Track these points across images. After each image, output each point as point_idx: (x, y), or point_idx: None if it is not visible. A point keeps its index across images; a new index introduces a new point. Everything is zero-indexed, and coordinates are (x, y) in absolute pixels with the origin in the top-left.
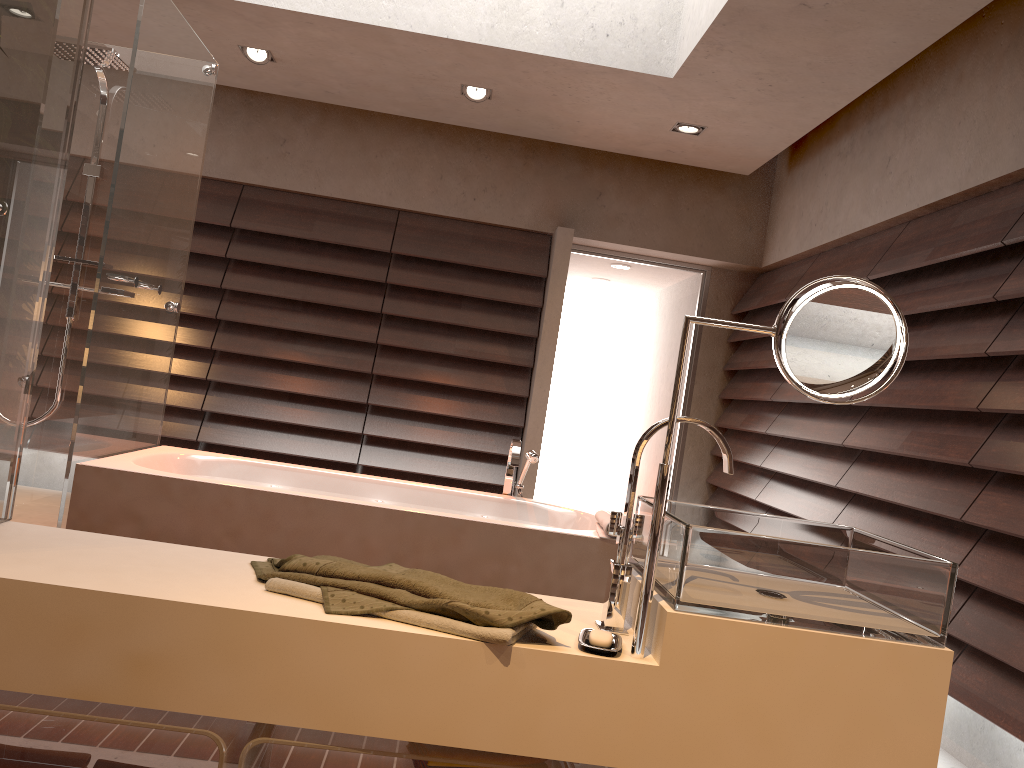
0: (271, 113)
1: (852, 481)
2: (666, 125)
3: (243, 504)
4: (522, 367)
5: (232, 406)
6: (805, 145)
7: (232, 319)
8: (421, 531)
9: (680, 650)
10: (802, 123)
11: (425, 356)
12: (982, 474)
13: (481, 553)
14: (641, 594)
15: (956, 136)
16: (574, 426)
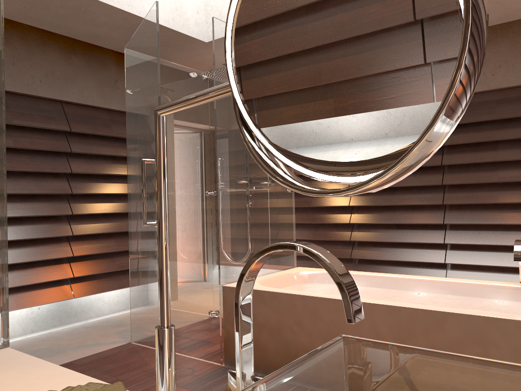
0: None
1: None
2: None
3: (300, 305)
4: None
5: (365, 236)
6: None
7: None
8: (413, 321)
9: None
10: None
11: (478, 186)
12: None
13: (463, 338)
14: None
15: None
16: None
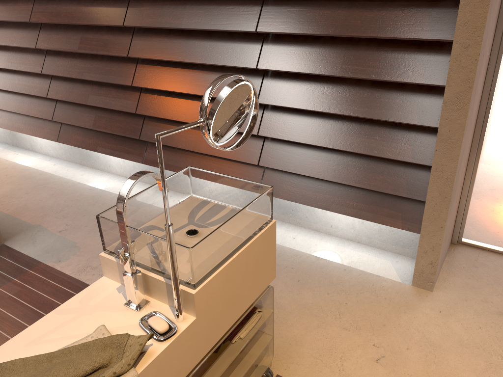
0: None
1: (52, 69)
2: None
3: None
4: None
5: None
6: None
7: None
8: None
9: (202, 304)
10: None
11: None
12: (132, 58)
13: None
14: (176, 293)
15: None
16: None
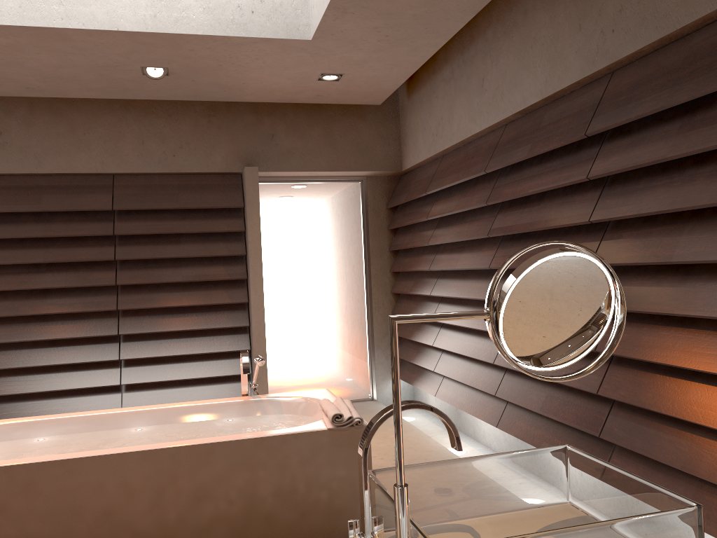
0: None
1: None
2: (313, 76)
3: (4, 481)
4: (239, 279)
5: (1, 362)
6: (417, 76)
7: None
8: (175, 462)
9: None
10: (414, 61)
11: (159, 287)
12: None
13: (232, 467)
14: None
15: (531, 57)
16: (288, 315)
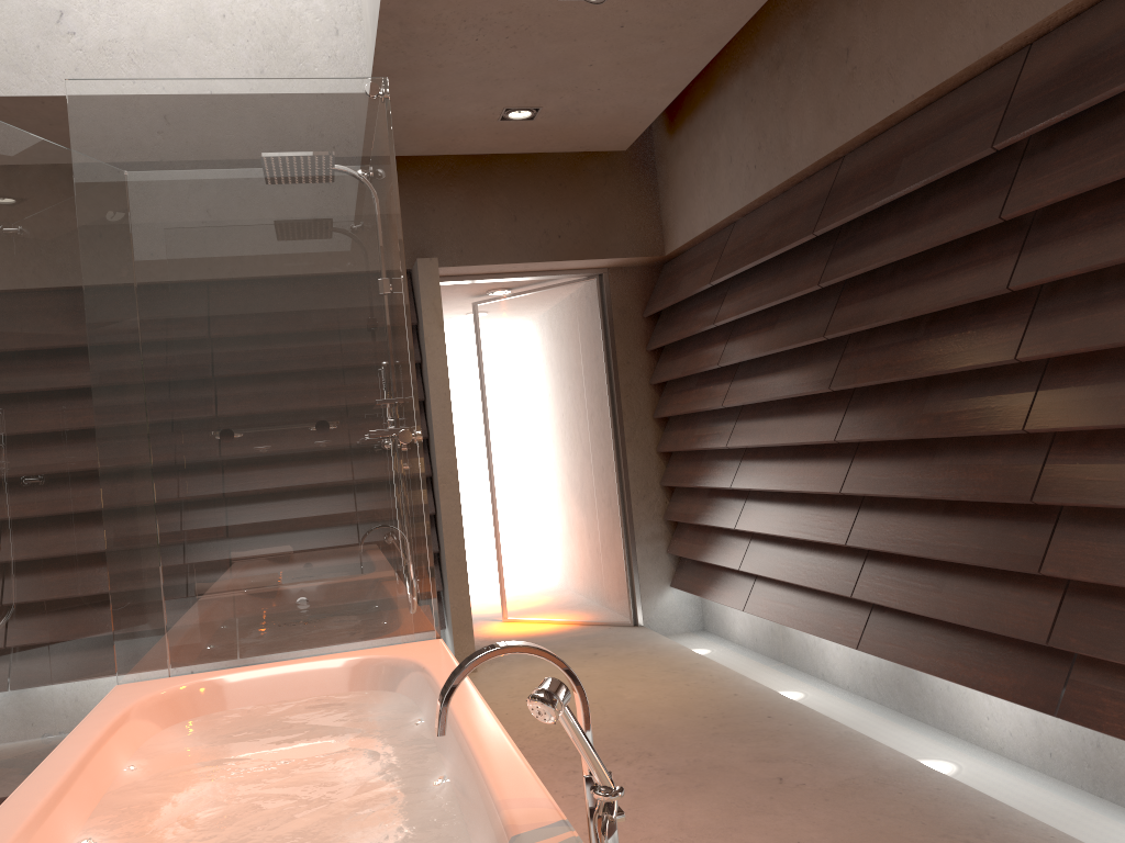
0: (826, 21)
1: None
2: None
3: None
4: None
5: (876, 535)
6: None
7: (842, 386)
8: None
9: None
10: None
11: None
12: None
13: None
14: None
15: None
16: None
